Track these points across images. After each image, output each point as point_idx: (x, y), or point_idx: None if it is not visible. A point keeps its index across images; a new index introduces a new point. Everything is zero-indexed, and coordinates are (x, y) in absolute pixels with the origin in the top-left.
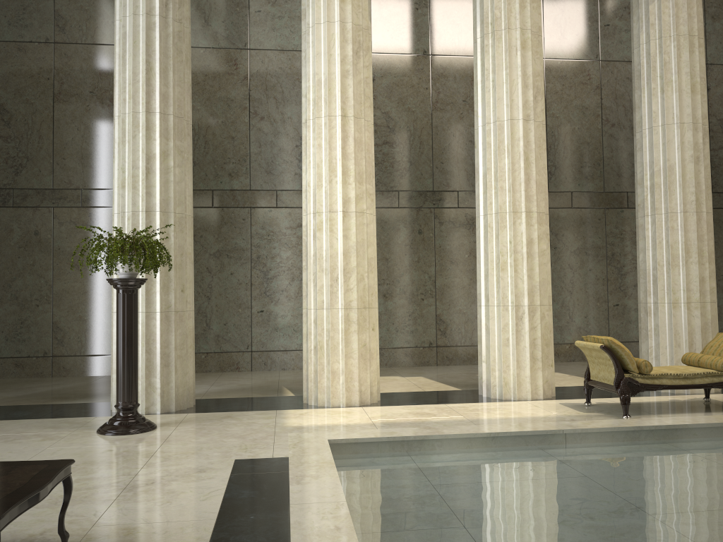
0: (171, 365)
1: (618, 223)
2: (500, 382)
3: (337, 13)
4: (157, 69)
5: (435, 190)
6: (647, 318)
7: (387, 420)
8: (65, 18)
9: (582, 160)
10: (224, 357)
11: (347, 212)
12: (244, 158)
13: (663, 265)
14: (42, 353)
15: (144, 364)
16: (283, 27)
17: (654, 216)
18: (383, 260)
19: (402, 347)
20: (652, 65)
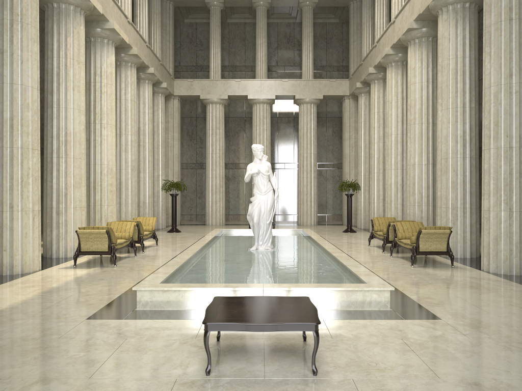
0: None
1: None
2: (21, 262)
3: None
4: None
5: None
6: (57, 216)
7: (36, 292)
8: None
9: None
10: None
11: None
12: None
13: (70, 186)
14: None
15: None
16: None
17: (66, 158)
18: None
19: None
20: (68, 72)
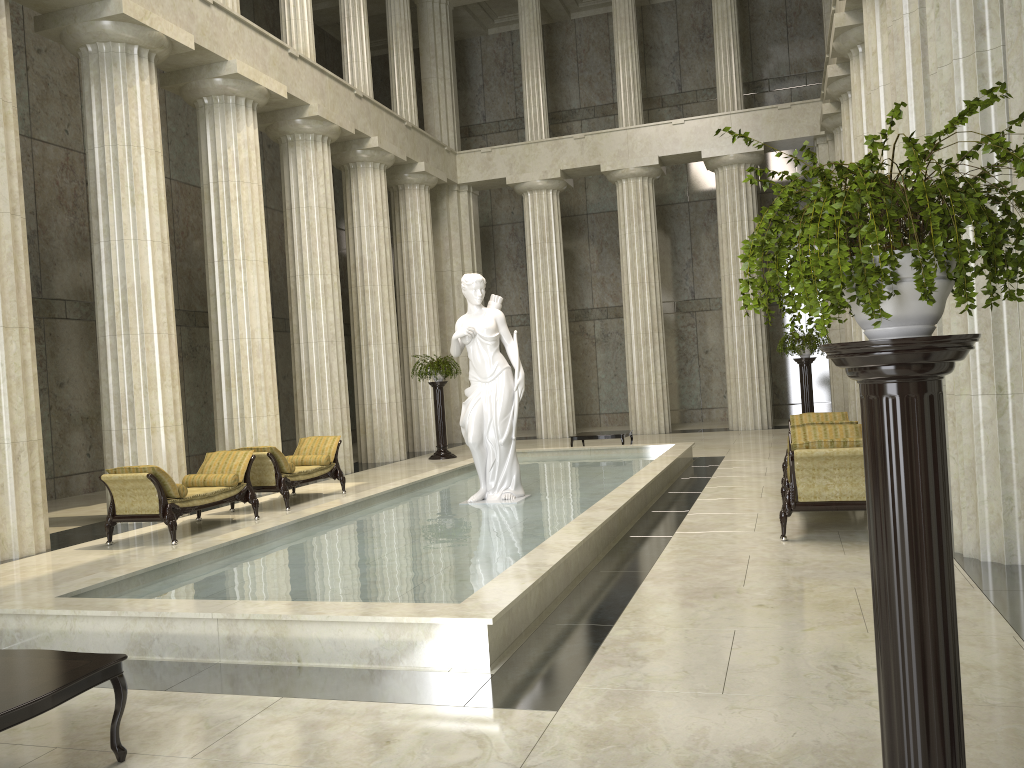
0: None
1: None
2: None
3: None
4: None
5: None
6: (120, 446)
7: None
8: None
9: None
10: None
11: None
12: None
13: (139, 388)
14: None
15: None
16: None
17: (127, 336)
18: None
19: None
20: (121, 172)
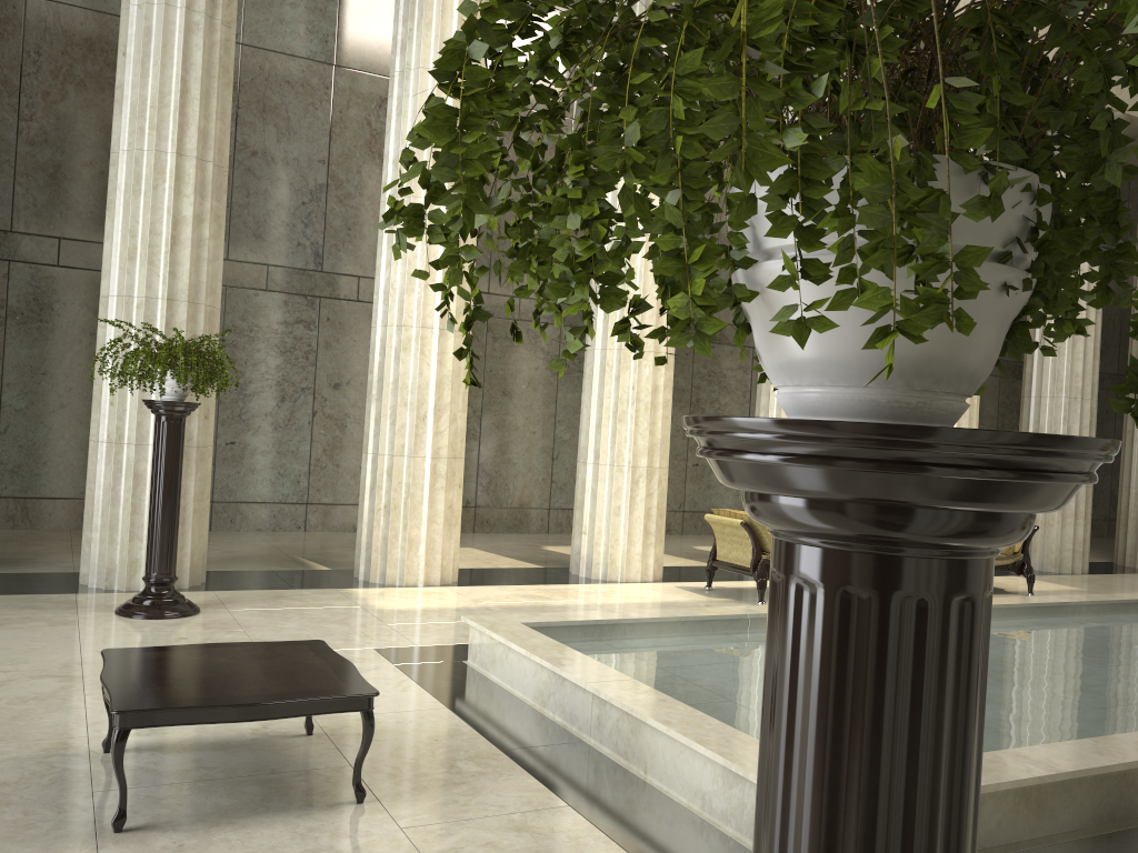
0: (188, 522)
1: (708, 361)
2: (606, 560)
3: None
4: (197, 93)
5: (491, 292)
6: None
7: (500, 604)
8: None
9: None
10: None
11: (443, 330)
12: None
13: None
14: None
15: None
16: (297, 20)
17: None
18: None
19: None
20: None
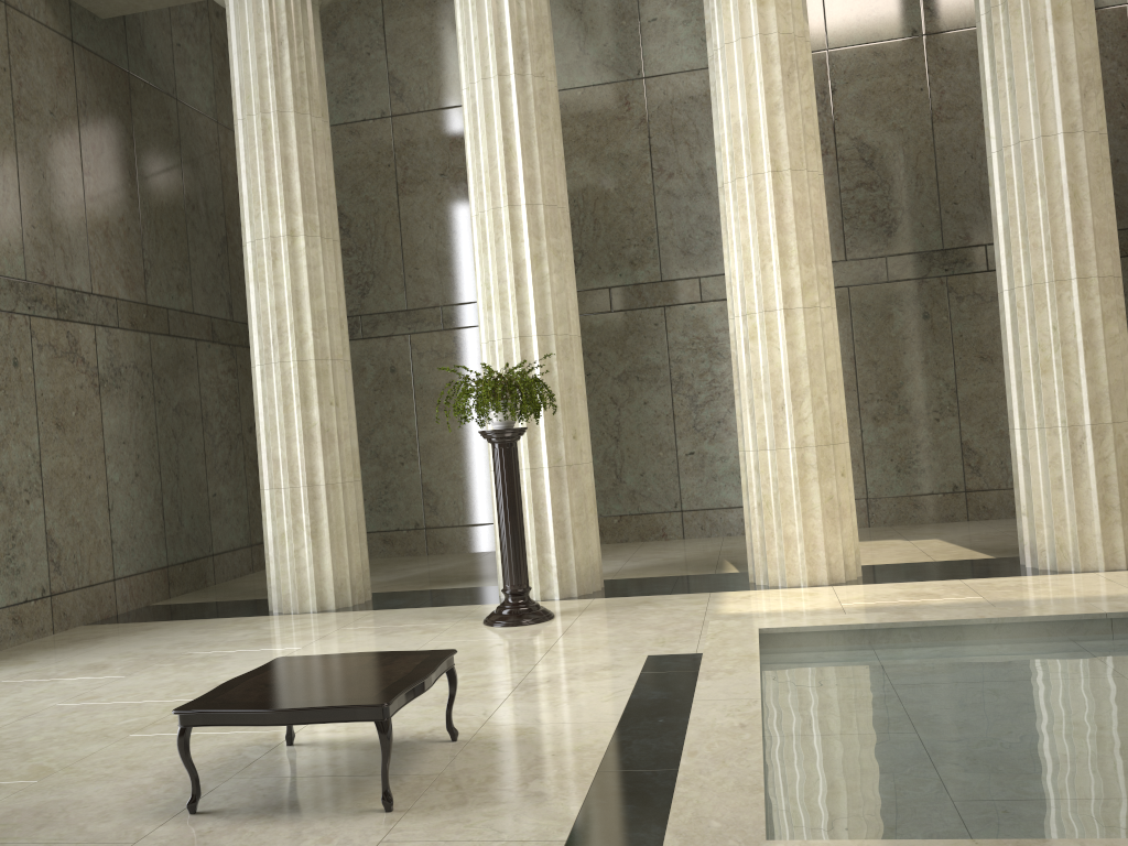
0: (568, 536)
1: None
2: (1052, 545)
3: (755, 22)
4: (518, 147)
5: (946, 247)
6: None
7: (864, 605)
8: (401, 81)
9: None
10: (644, 521)
11: (790, 310)
12: (650, 236)
13: None
14: (412, 525)
15: (534, 536)
16: (690, 36)
17: None
18: (869, 365)
19: (909, 495)
20: None
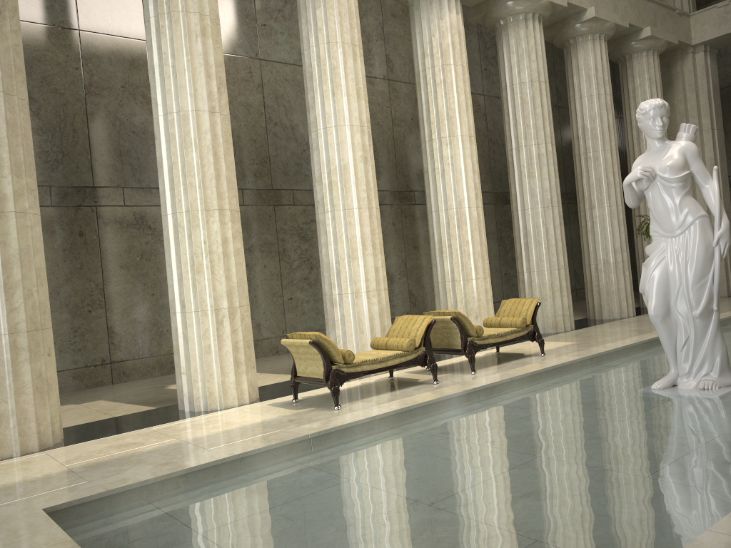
0: None
1: (287, 219)
2: (205, 393)
3: None
4: None
5: (96, 185)
6: (333, 309)
7: (88, 462)
8: None
9: (250, 157)
10: None
11: (3, 213)
12: None
13: (344, 258)
14: None
15: None
16: None
17: (333, 212)
18: None
19: (69, 369)
20: (323, 68)
